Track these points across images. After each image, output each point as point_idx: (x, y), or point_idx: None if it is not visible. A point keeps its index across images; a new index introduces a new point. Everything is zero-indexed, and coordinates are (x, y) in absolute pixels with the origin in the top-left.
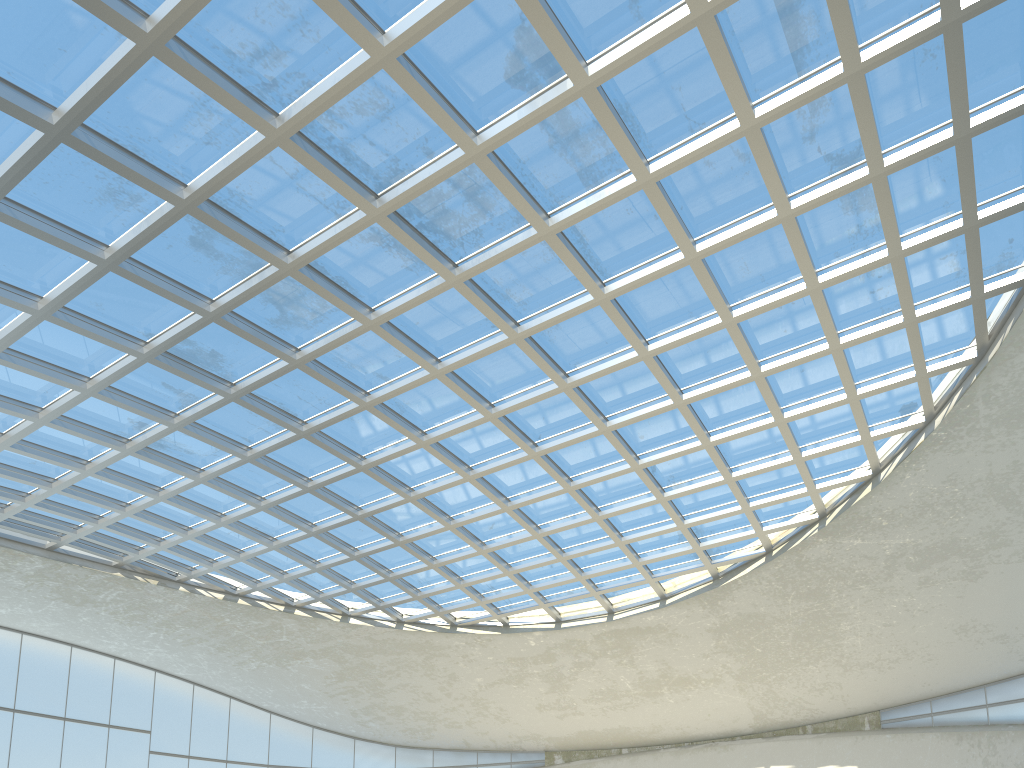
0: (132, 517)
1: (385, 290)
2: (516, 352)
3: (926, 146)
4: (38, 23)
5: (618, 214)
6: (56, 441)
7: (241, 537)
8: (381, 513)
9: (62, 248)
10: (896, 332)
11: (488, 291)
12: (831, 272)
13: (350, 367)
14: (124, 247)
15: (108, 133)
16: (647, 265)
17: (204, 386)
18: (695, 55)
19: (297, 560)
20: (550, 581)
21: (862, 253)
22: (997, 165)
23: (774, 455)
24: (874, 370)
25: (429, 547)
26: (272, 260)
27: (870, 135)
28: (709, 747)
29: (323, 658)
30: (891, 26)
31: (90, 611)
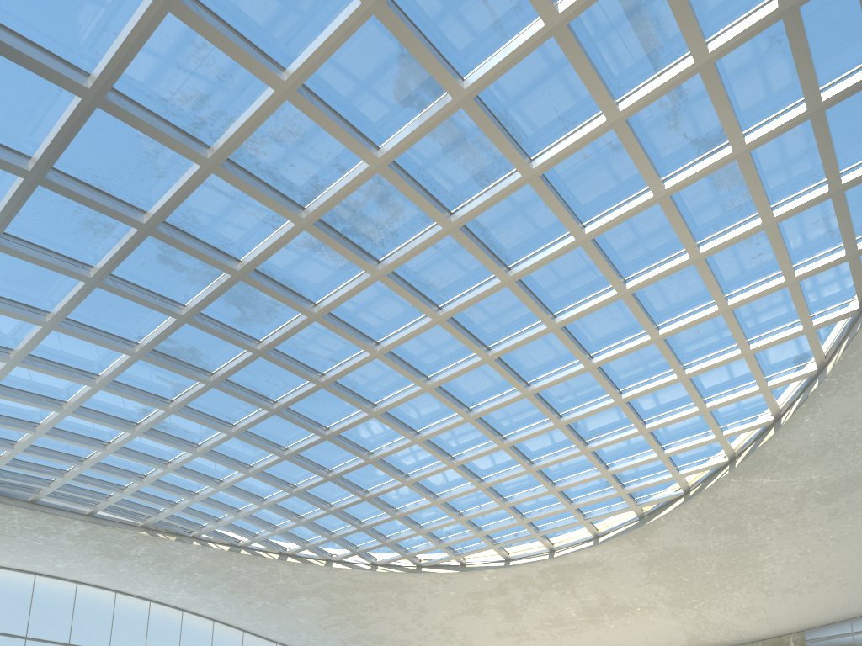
0: (148, 486)
1: (324, 287)
2: (442, 332)
3: (782, 122)
4: (6, 90)
5: (513, 207)
6: (81, 428)
7: (238, 499)
8: (348, 474)
9: (55, 271)
10: (780, 291)
11: (411, 282)
12: (711, 242)
13: (305, 353)
14: (104, 266)
15: (78, 175)
16: (545, 249)
17: (188, 376)
18: (558, 63)
19: (284, 516)
20: (497, 526)
21: (739, 223)
22: (855, 134)
23: (682, 407)
24: (764, 327)
25: (392, 501)
26: (224, 268)
27: (728, 117)
28: None
29: (314, 597)
30: (735, 18)
31: (126, 563)
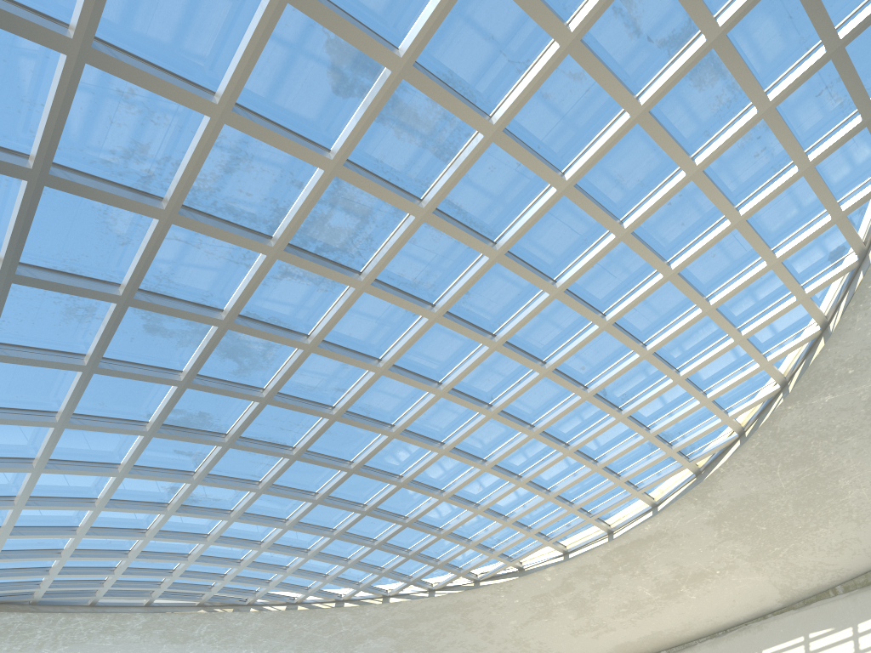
0: (194, 563)
1: (312, 315)
2: (442, 330)
3: None
4: None
5: (483, 175)
6: (118, 520)
7: (283, 556)
8: (384, 504)
9: (51, 367)
10: (796, 185)
11: (397, 285)
12: (706, 151)
13: (311, 390)
14: (95, 350)
15: (47, 264)
16: (528, 211)
17: (203, 442)
18: None
19: (331, 562)
20: (546, 520)
21: (732, 122)
22: None
23: (715, 343)
24: (787, 229)
25: (433, 521)
26: (209, 321)
27: (693, 1)
28: (743, 630)
29: (379, 637)
30: None
31: (193, 645)
